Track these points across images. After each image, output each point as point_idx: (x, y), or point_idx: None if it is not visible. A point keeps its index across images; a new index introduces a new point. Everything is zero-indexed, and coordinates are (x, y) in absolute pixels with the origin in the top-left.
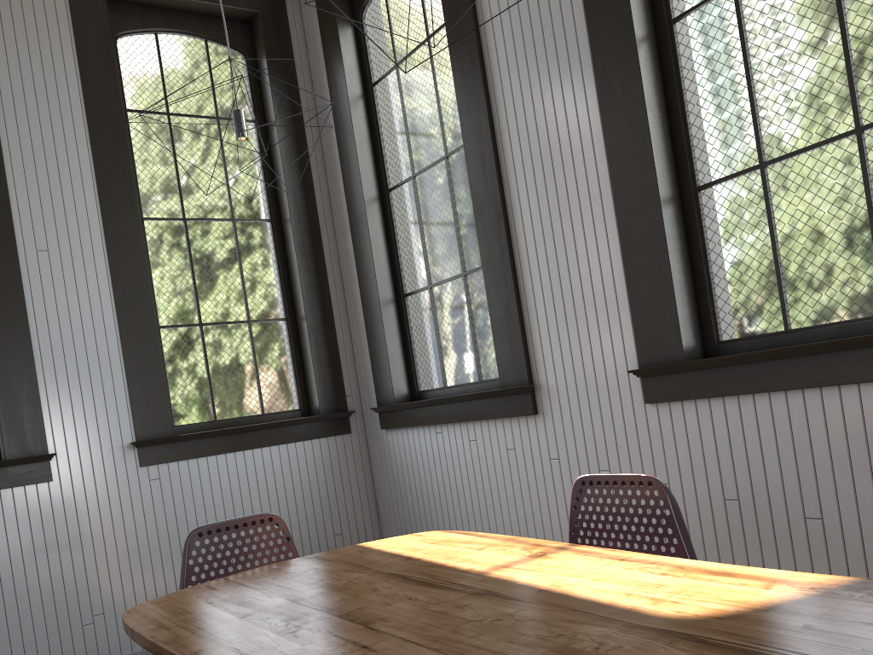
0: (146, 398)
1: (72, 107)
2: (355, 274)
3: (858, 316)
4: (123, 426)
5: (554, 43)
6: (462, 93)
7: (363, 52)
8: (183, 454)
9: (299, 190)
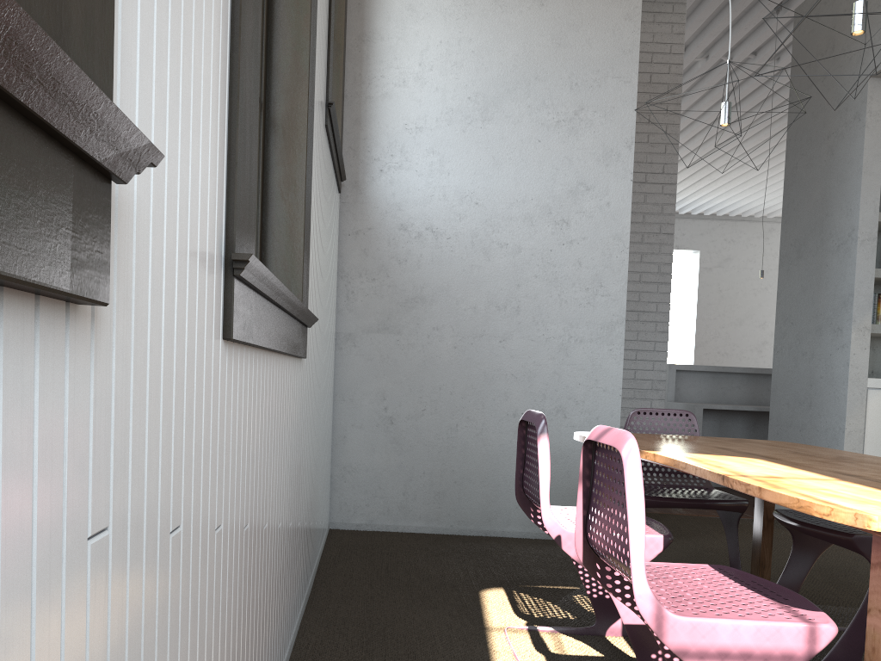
0: None
1: None
2: None
3: None
4: None
5: None
6: None
7: None
8: None
9: None
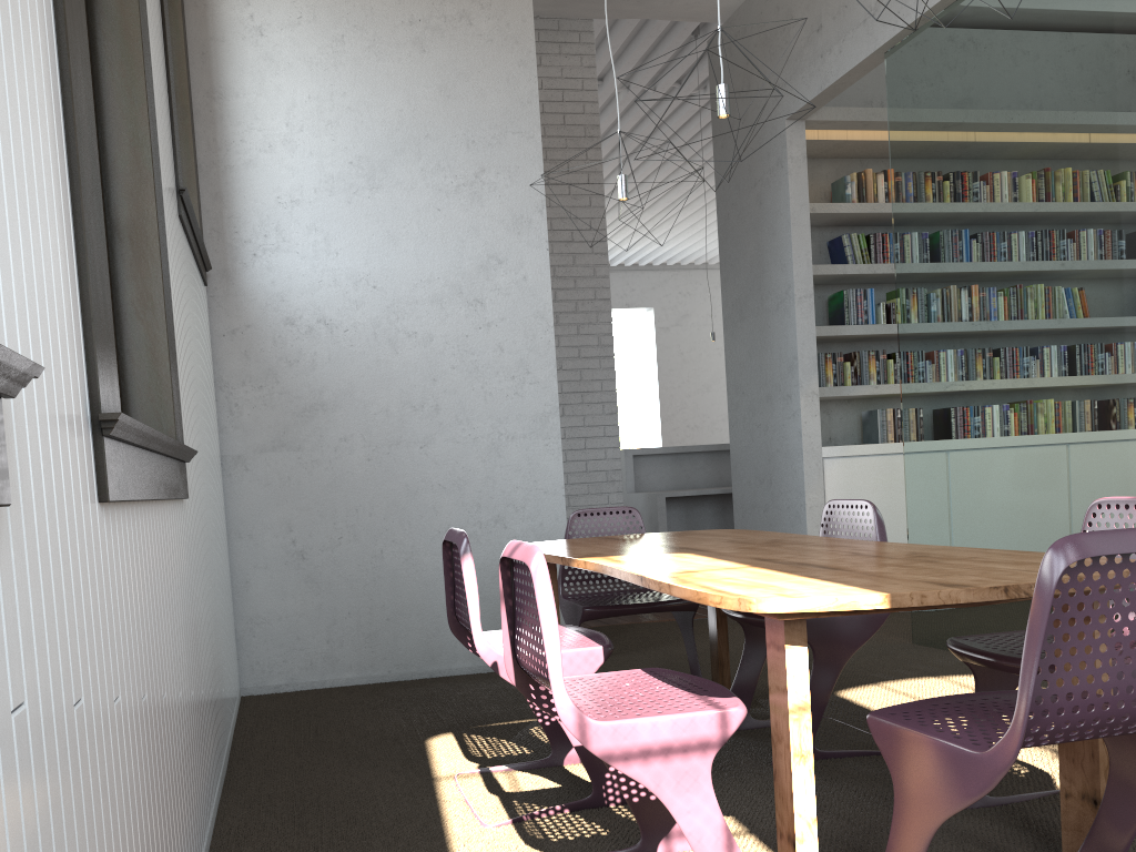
0: None
1: None
2: None
3: None
4: None
5: None
6: None
7: None
8: None
9: None
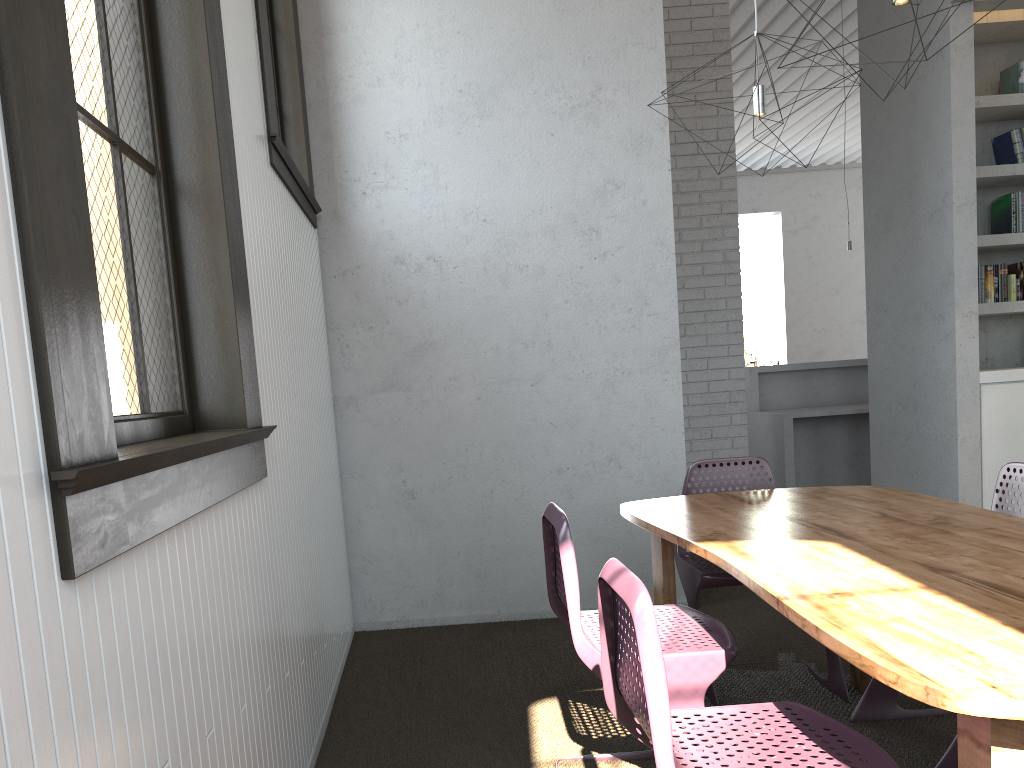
0: None
1: None
2: None
3: (132, 412)
4: None
5: None
6: None
7: None
8: None
9: None
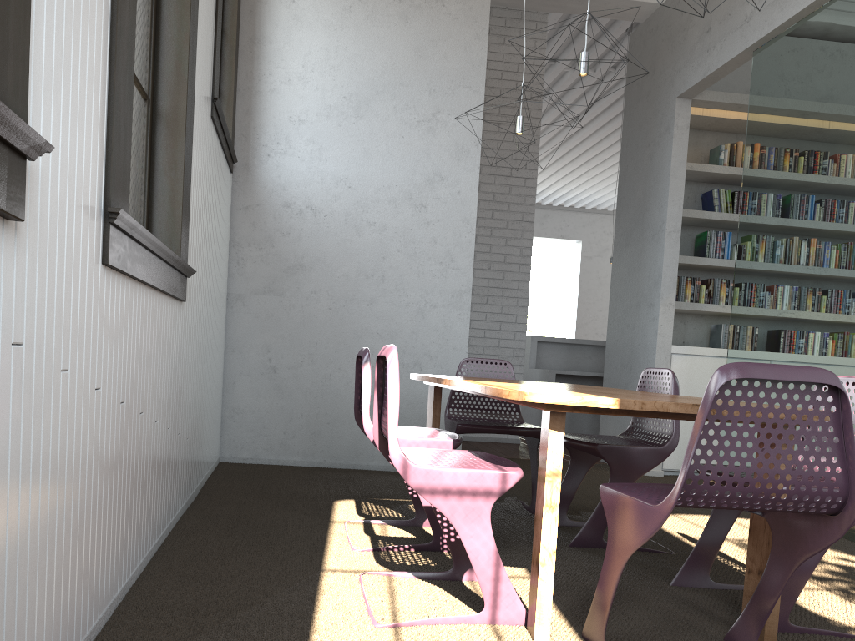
0: None
1: None
2: None
3: None
4: None
5: None
6: None
7: None
8: None
9: None
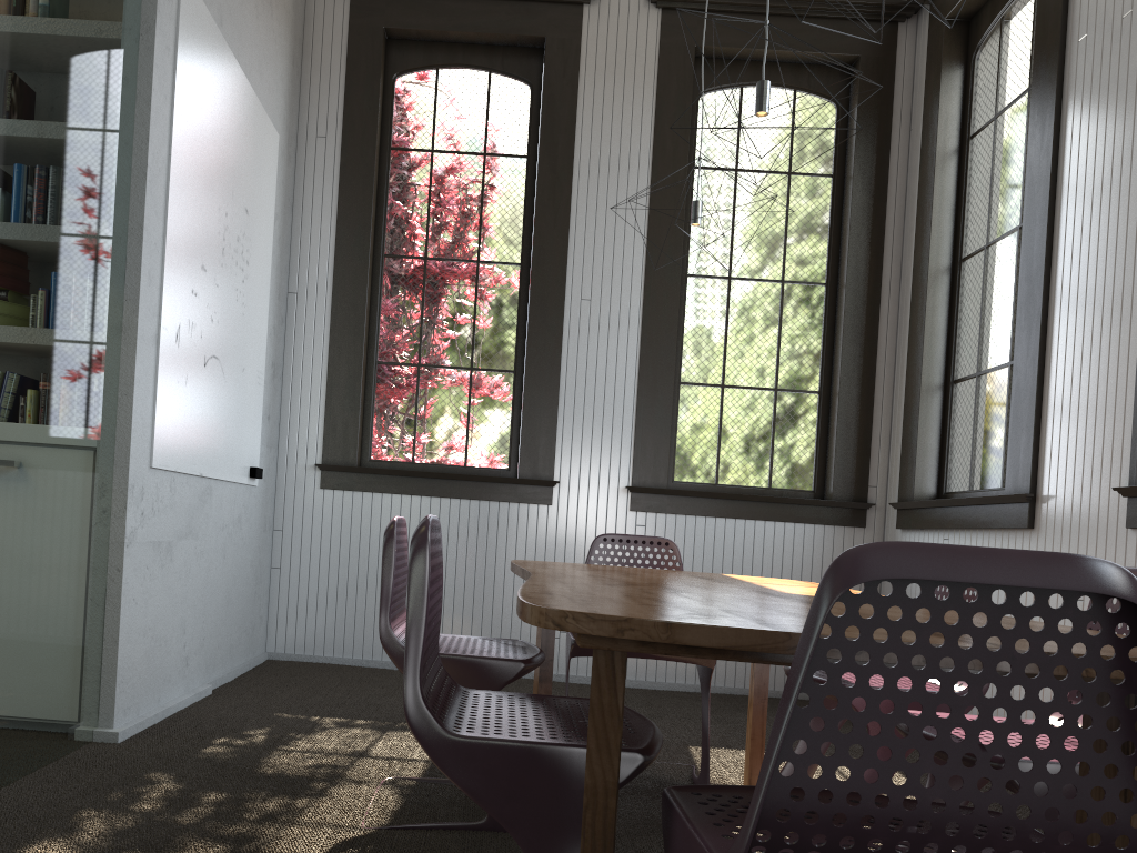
0: (648, 448)
1: (639, 167)
2: (907, 351)
3: None
4: (622, 469)
5: (1124, 109)
6: (1032, 158)
7: (967, 99)
8: (673, 508)
9: (864, 253)
